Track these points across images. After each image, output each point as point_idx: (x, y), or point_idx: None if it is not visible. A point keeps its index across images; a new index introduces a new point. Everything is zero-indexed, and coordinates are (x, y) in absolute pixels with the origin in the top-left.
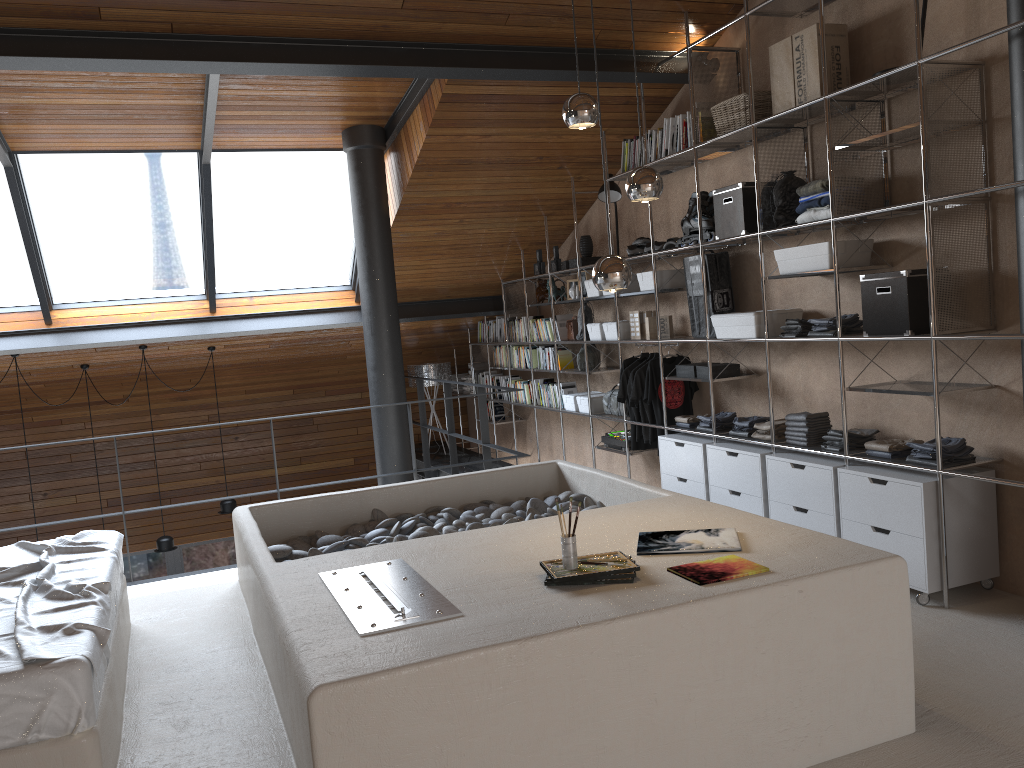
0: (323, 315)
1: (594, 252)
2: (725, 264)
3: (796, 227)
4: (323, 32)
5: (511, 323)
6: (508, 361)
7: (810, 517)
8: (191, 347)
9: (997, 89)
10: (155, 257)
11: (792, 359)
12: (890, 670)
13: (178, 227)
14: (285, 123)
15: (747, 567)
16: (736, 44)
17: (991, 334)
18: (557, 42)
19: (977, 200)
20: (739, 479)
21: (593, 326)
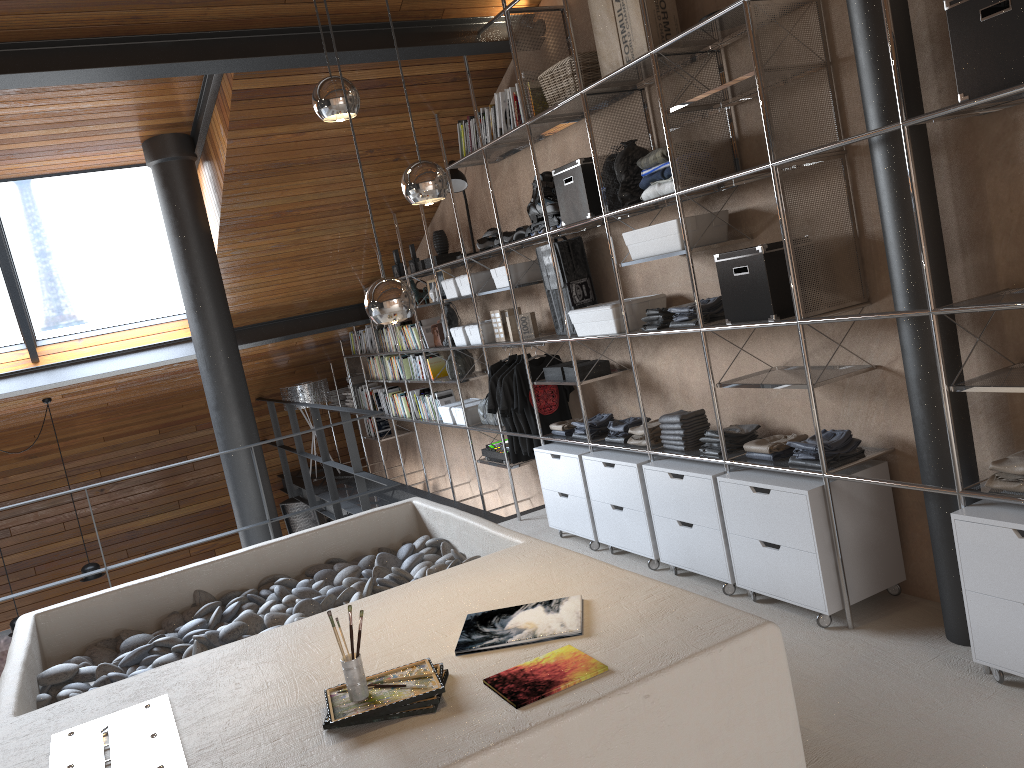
0: (167, 349)
1: (453, 247)
2: (580, 251)
3: (641, 205)
4: (58, 31)
5: (380, 332)
6: (382, 373)
7: (696, 532)
8: (22, 402)
9: (838, 24)
10: None
11: (663, 350)
12: (775, 766)
13: None
14: (68, 142)
15: (581, 667)
16: (561, 1)
17: (861, 314)
18: (354, 18)
19: (831, 156)
20: (619, 492)
21: (456, 330)
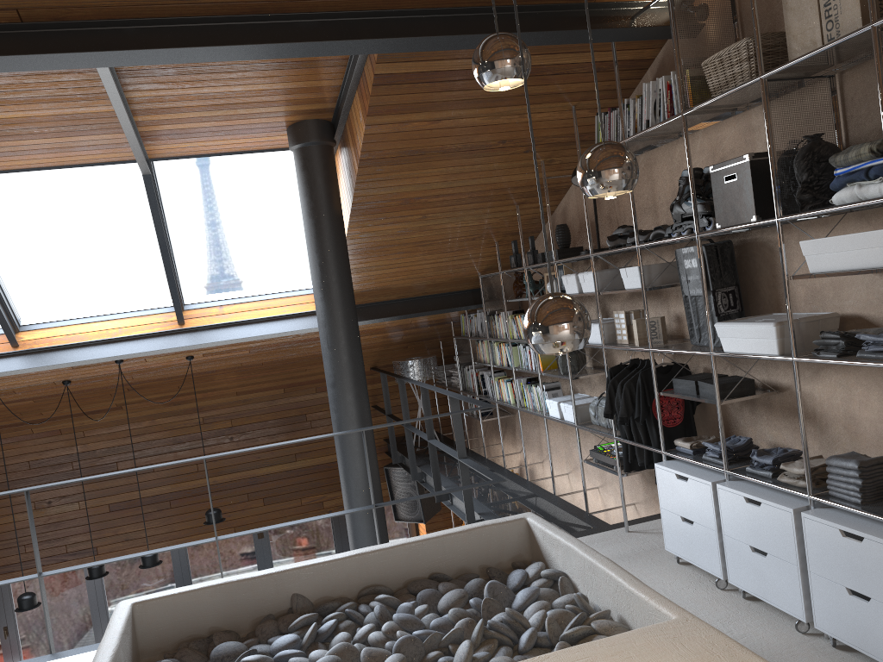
0: (295, 320)
1: (573, 241)
2: (729, 256)
3: (833, 210)
4: (209, 7)
5: (491, 318)
6: (490, 358)
7: (875, 609)
8: (169, 358)
9: None
10: (116, 272)
11: (826, 375)
12: None
13: (134, 241)
14: (220, 124)
15: None
16: None
17: None
18: None
19: None
20: (764, 535)
21: None
